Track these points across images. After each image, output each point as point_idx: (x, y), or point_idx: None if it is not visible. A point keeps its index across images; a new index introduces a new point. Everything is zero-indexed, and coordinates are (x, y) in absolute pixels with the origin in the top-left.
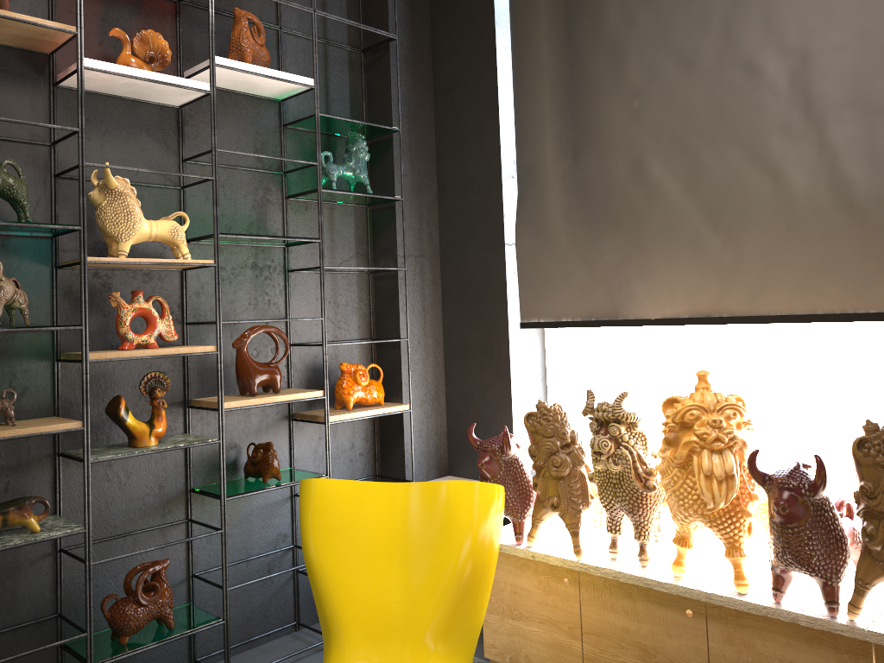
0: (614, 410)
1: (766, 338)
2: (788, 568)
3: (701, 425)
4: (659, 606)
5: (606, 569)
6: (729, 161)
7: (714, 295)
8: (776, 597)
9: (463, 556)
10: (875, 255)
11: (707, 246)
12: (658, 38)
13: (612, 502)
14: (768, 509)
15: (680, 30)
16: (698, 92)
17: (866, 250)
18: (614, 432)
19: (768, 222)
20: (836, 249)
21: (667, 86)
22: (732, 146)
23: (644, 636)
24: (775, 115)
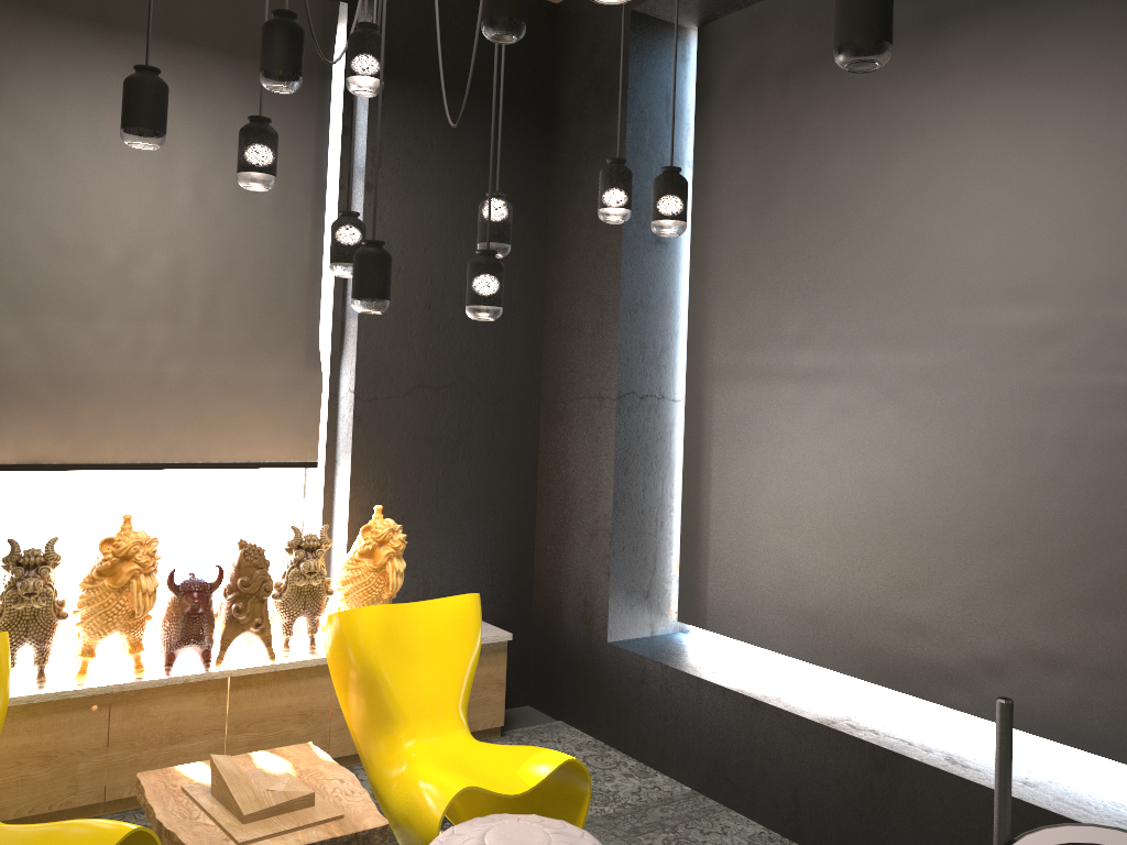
0: (49, 554)
1: (55, 480)
2: (187, 646)
3: (141, 555)
4: (66, 712)
5: (19, 697)
6: (77, 330)
7: (47, 445)
8: (170, 670)
9: (5, 699)
10: (184, 422)
11: (48, 401)
12: (19, 199)
13: (22, 637)
14: (175, 609)
15: (44, 202)
16: (55, 263)
17: (178, 418)
18: (46, 573)
19: (107, 388)
20: (158, 415)
21: (23, 248)
22: (81, 318)
23: (47, 744)
24: (122, 303)
